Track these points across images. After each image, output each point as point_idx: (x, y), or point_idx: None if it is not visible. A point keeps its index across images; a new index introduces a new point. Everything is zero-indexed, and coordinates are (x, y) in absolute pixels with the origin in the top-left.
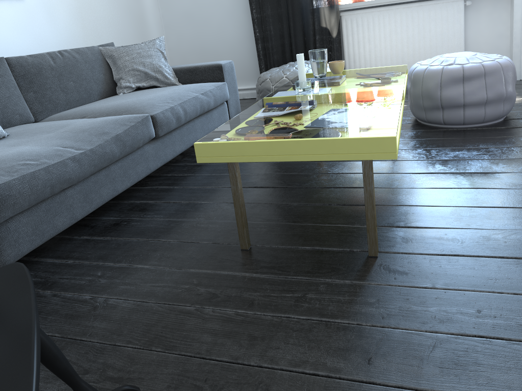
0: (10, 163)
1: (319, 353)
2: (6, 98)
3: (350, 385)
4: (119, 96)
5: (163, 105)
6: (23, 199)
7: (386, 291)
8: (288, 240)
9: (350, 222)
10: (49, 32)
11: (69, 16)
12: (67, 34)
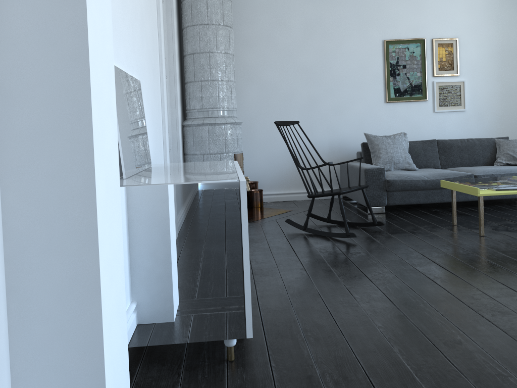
0: (402, 175)
1: (424, 236)
2: (429, 156)
3: (419, 239)
4: (489, 166)
5: (489, 172)
6: (399, 186)
7: (462, 238)
8: (469, 227)
9: (499, 231)
10: (476, 127)
11: (492, 119)
12: (488, 129)
